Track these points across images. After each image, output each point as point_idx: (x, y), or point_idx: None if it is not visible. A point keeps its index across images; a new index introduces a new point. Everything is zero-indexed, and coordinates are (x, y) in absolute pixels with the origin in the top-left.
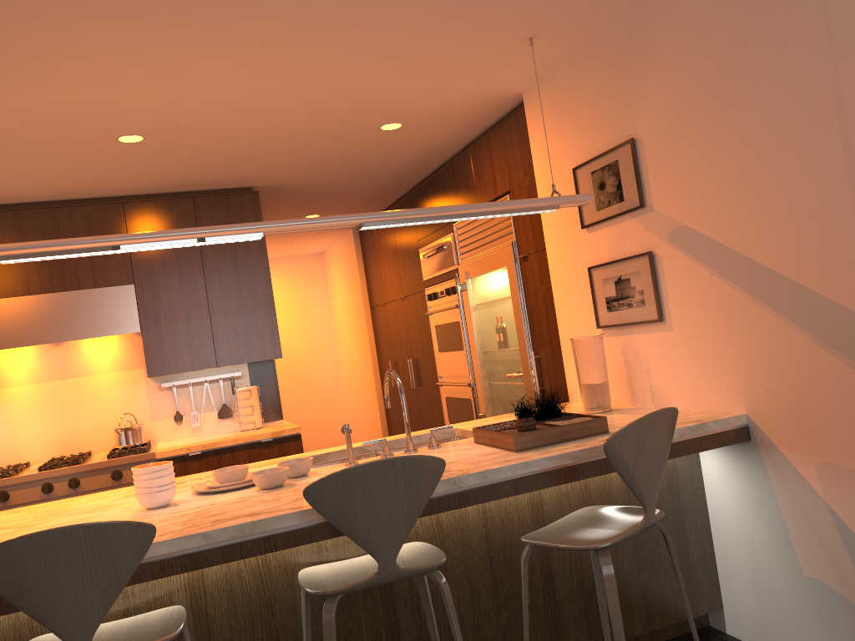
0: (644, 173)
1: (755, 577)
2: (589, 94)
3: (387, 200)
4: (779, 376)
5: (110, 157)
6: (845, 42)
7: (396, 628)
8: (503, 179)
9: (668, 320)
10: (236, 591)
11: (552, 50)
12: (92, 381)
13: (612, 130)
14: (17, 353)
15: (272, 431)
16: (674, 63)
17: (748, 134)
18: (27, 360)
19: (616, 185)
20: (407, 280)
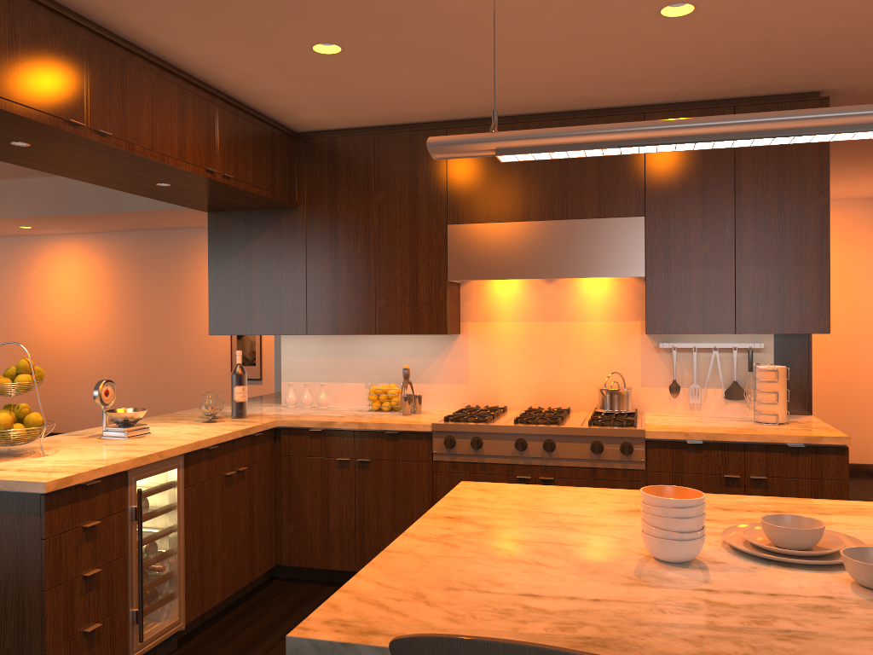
0: None
1: None
2: None
3: None
4: None
5: (643, 43)
6: None
7: None
8: None
9: None
10: None
11: None
12: (580, 327)
13: None
14: (507, 285)
15: (805, 434)
16: None
17: None
18: (516, 295)
19: None
20: None
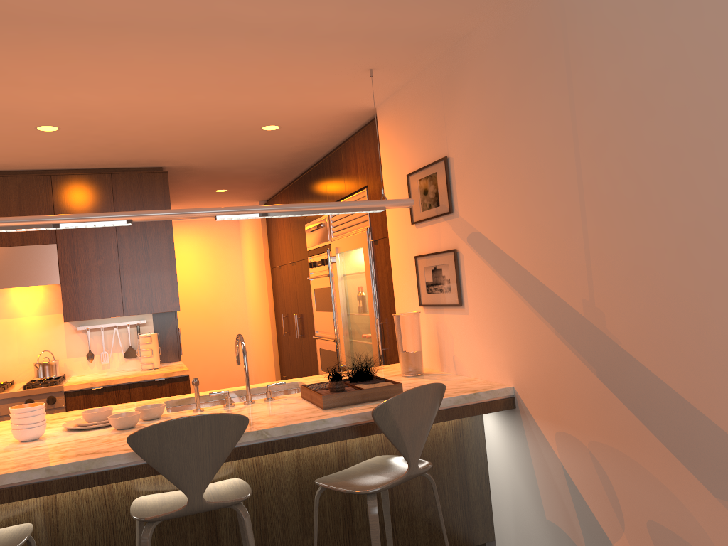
0: (453, 185)
1: (515, 518)
2: (419, 116)
3: (284, 181)
4: (534, 360)
5: (33, 141)
6: (581, 104)
7: None
8: (363, 175)
9: (466, 306)
10: (84, 512)
11: (392, 78)
12: (18, 322)
13: (434, 148)
14: None
15: (165, 372)
16: (474, 100)
17: (520, 165)
18: None
19: (435, 193)
20: (296, 249)
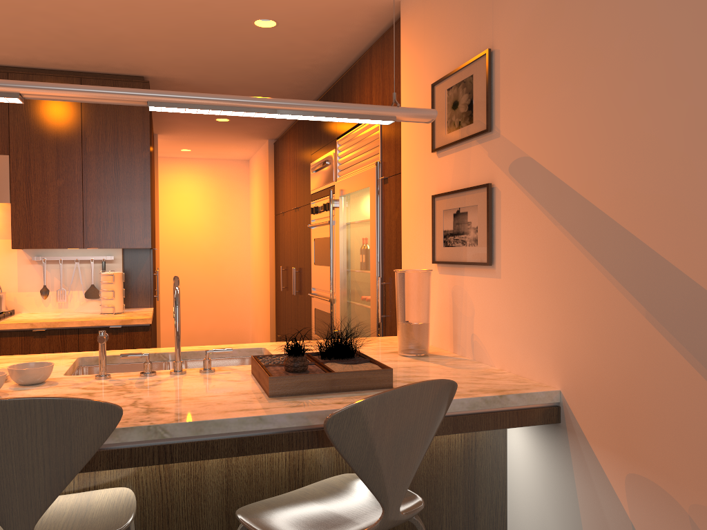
0: (496, 91)
1: None
2: None
3: None
4: (602, 355)
5: None
6: None
7: None
8: (377, 95)
9: (497, 266)
10: None
11: None
12: None
13: (472, 40)
14: None
15: (123, 318)
16: None
17: (611, 43)
18: None
19: (468, 104)
20: (300, 192)
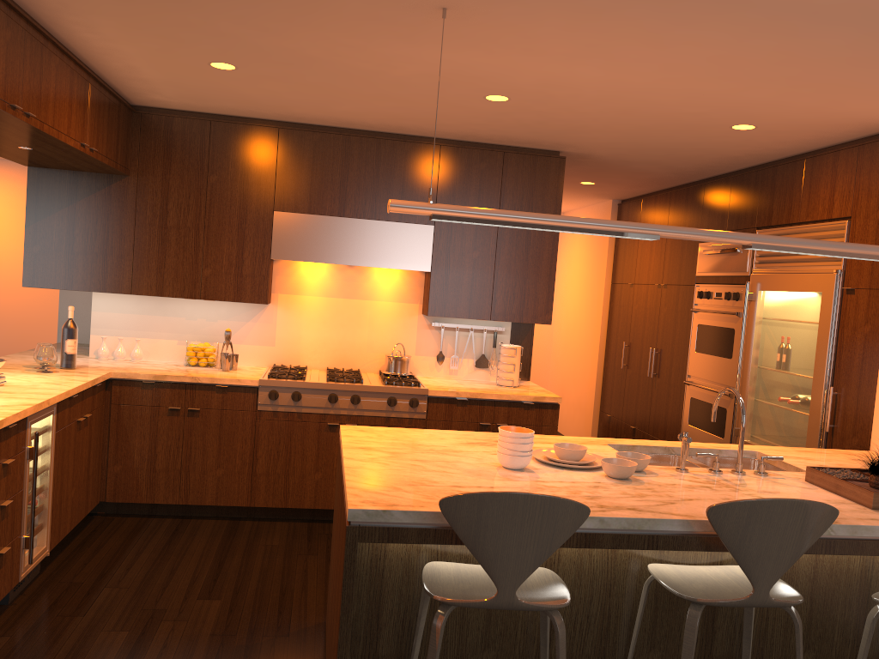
0: None
1: None
2: None
3: (671, 183)
4: None
5: (463, 108)
6: None
7: (710, 638)
8: (844, 202)
9: None
10: (584, 566)
11: None
12: (372, 305)
13: None
14: (315, 266)
15: (534, 394)
16: None
17: None
18: (322, 274)
19: None
20: (671, 269)
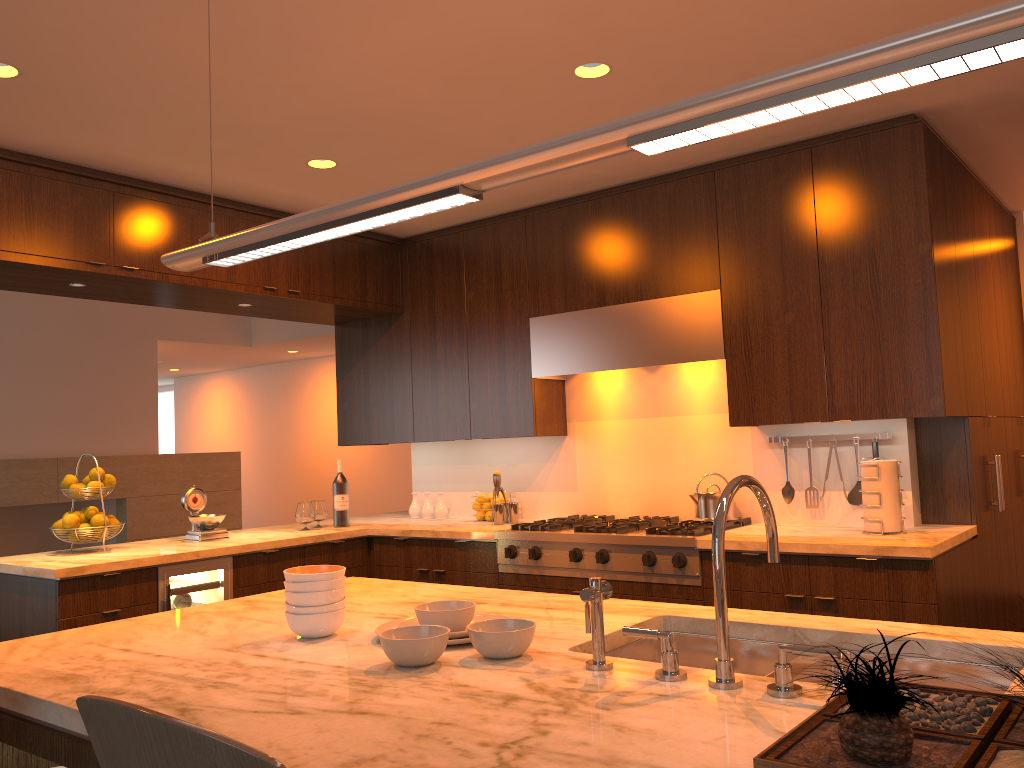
0: None
1: None
2: None
3: None
4: None
5: (609, 105)
6: None
7: None
8: None
9: None
10: None
11: None
12: (686, 422)
13: None
14: (610, 379)
15: (880, 543)
16: None
17: None
18: (619, 389)
19: None
20: None
